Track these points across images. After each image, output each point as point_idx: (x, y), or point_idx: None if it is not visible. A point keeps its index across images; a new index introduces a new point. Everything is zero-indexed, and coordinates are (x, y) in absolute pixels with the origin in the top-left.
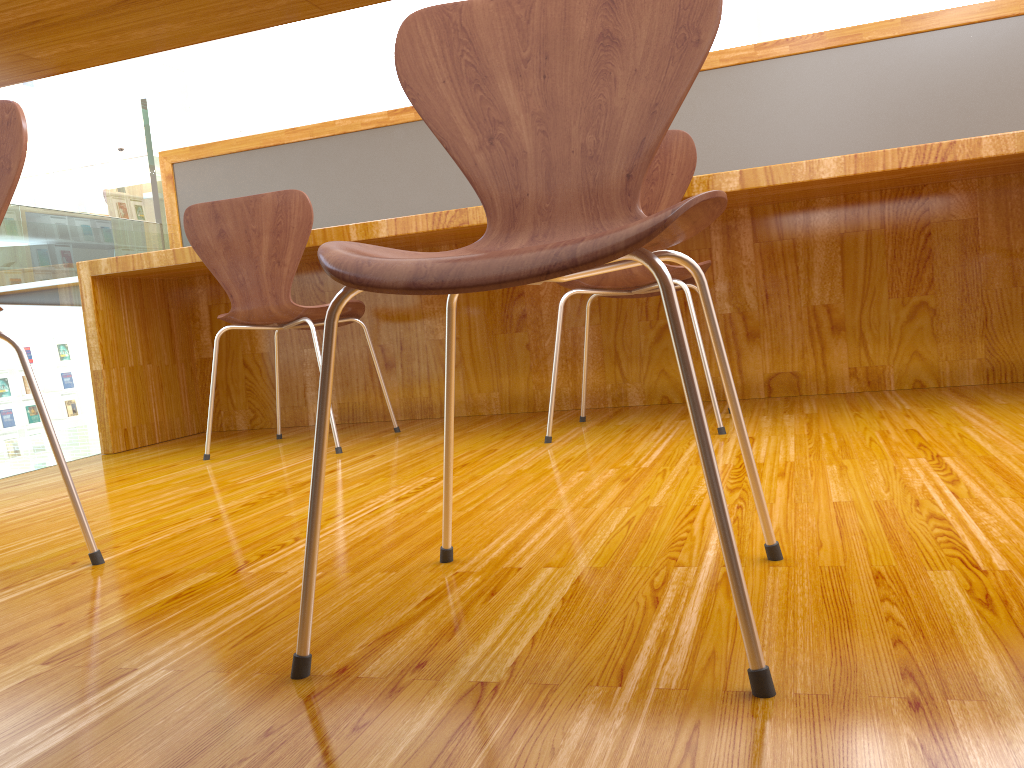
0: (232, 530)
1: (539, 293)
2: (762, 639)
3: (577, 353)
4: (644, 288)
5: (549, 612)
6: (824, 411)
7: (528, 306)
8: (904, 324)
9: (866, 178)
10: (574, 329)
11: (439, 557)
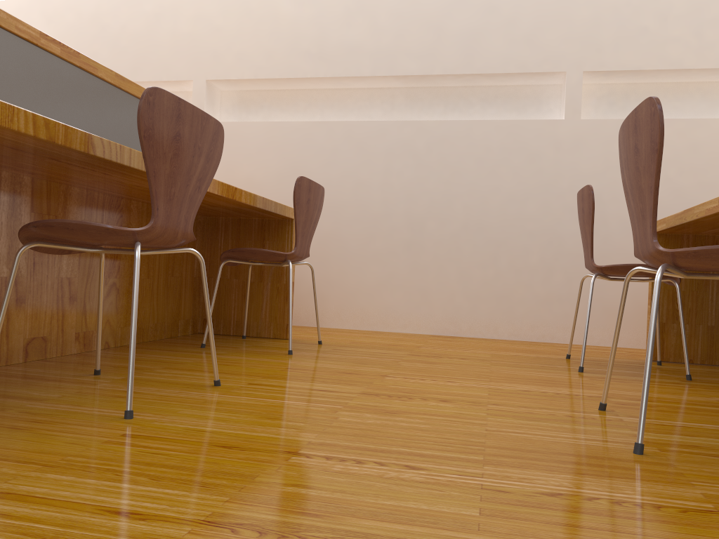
0: (558, 537)
1: None
2: (711, 420)
3: None
4: (159, 251)
5: (712, 439)
6: (163, 365)
7: None
8: (105, 298)
9: None
10: None
11: (630, 454)
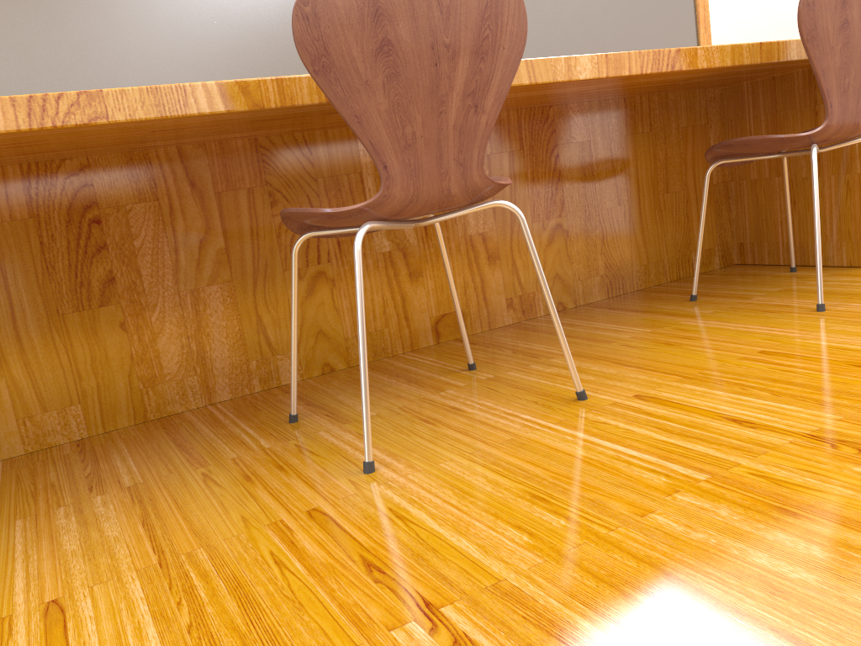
0: None
1: (133, 243)
2: None
3: (203, 325)
4: (446, 216)
5: None
6: (575, 348)
7: (117, 265)
8: (546, 248)
9: (587, 85)
10: (195, 292)
11: None
